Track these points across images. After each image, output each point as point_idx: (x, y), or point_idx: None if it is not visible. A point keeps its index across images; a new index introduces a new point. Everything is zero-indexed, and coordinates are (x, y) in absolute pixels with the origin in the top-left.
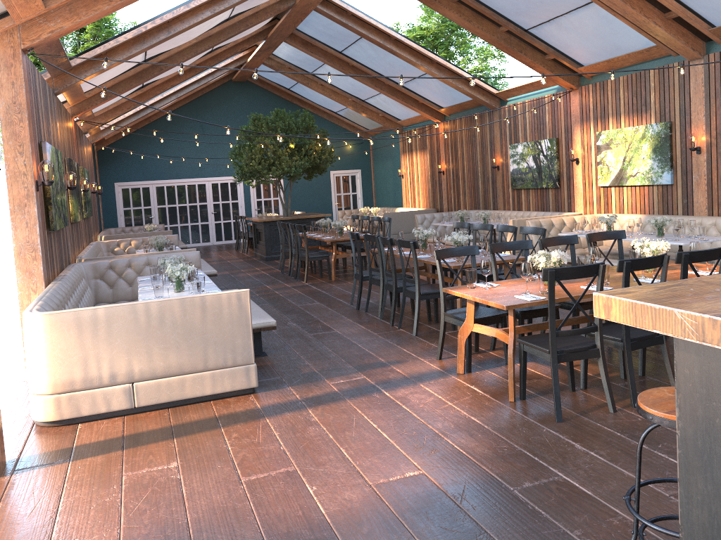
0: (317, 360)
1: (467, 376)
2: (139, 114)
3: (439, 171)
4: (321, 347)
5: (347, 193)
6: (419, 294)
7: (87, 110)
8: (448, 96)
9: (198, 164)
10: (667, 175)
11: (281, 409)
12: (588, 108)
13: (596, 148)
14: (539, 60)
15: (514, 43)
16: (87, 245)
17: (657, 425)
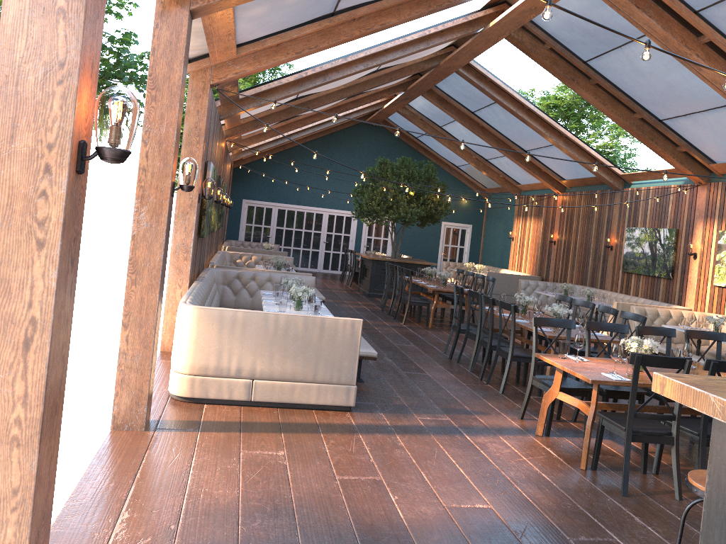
0: (408, 396)
1: (545, 439)
2: (277, 142)
3: (551, 240)
4: (412, 385)
5: (455, 245)
6: (512, 355)
7: (239, 134)
8: (571, 169)
9: (319, 194)
10: None
11: (372, 429)
12: (715, 205)
13: (716, 246)
14: (670, 150)
15: (646, 130)
16: (214, 252)
17: (702, 499)
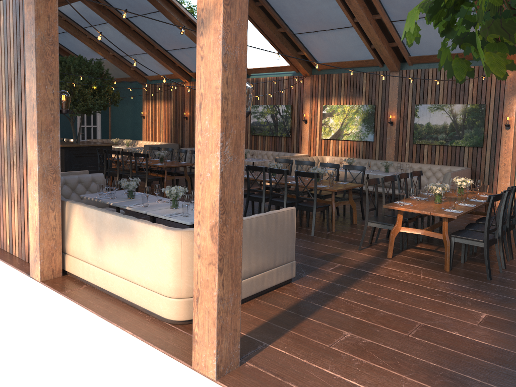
0: None
1: (396, 259)
2: None
3: (185, 117)
4: None
5: (89, 125)
6: (316, 208)
7: None
8: None
9: None
10: (371, 136)
11: (334, 290)
12: (317, 89)
13: (321, 115)
14: (295, 54)
15: (284, 40)
16: None
17: None
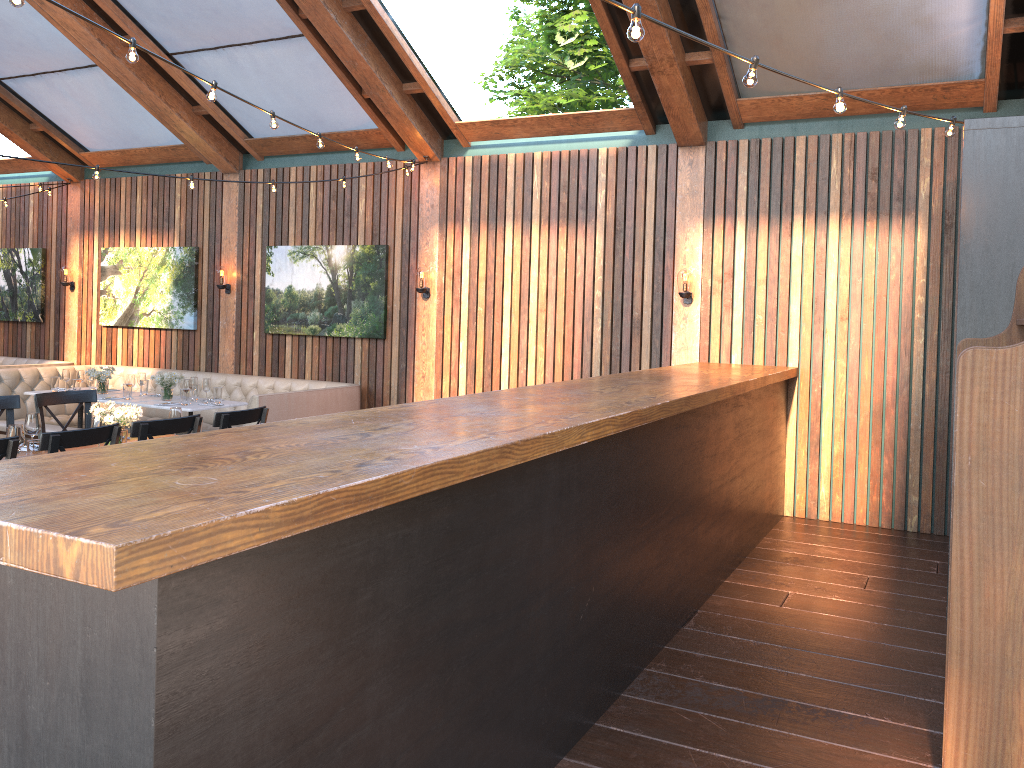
0: None
1: None
2: None
3: None
4: None
5: None
6: None
7: None
8: None
9: None
10: (190, 317)
11: None
12: (94, 212)
13: (100, 271)
14: (20, 128)
15: None
16: None
17: None
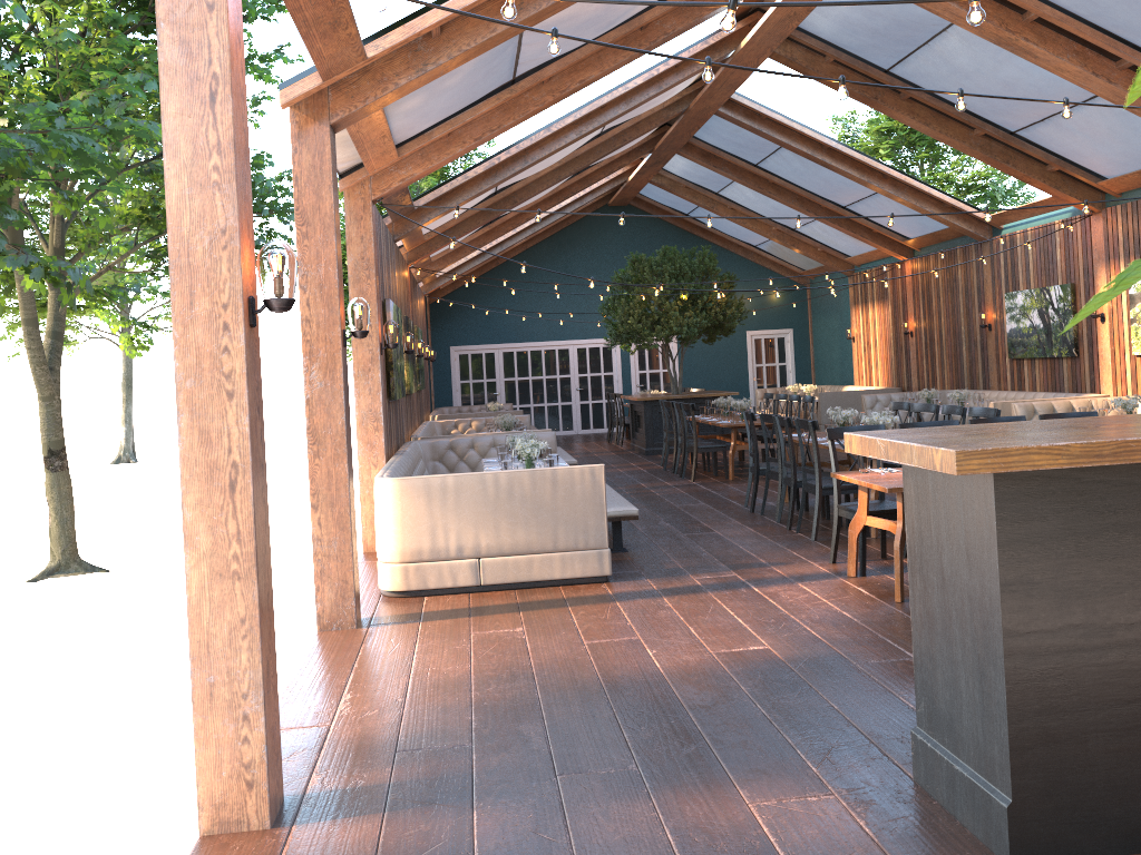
0: (686, 558)
1: (859, 579)
2: (484, 256)
3: (905, 331)
4: (693, 547)
5: (771, 363)
6: (820, 487)
7: (425, 255)
8: (914, 223)
9: (559, 321)
10: None
11: (634, 596)
12: (1117, 240)
13: (1128, 299)
14: (1037, 172)
15: (996, 150)
16: (419, 425)
17: None
